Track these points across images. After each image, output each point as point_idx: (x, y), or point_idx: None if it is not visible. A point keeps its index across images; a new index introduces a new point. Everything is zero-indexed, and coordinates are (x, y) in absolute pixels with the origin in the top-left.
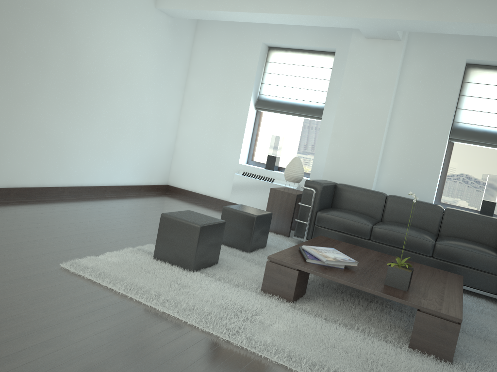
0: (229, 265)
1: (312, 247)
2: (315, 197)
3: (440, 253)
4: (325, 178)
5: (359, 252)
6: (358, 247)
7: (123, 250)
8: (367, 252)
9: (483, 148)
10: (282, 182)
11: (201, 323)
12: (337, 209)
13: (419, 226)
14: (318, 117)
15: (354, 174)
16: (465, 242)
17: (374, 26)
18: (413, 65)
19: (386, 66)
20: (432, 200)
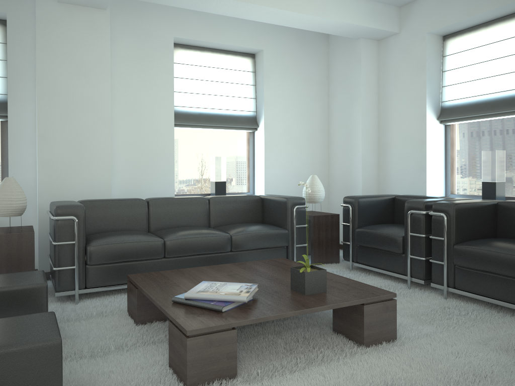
0: (73, 383)
1: (195, 290)
2: (79, 227)
3: (239, 244)
4: (44, 200)
5: (199, 274)
6: (183, 269)
7: None
8: (201, 271)
9: (199, 130)
10: None
11: None
12: (104, 234)
13: (191, 225)
14: None
15: (84, 184)
16: (250, 226)
17: None
18: (120, 41)
19: (94, 41)
20: (174, 193)
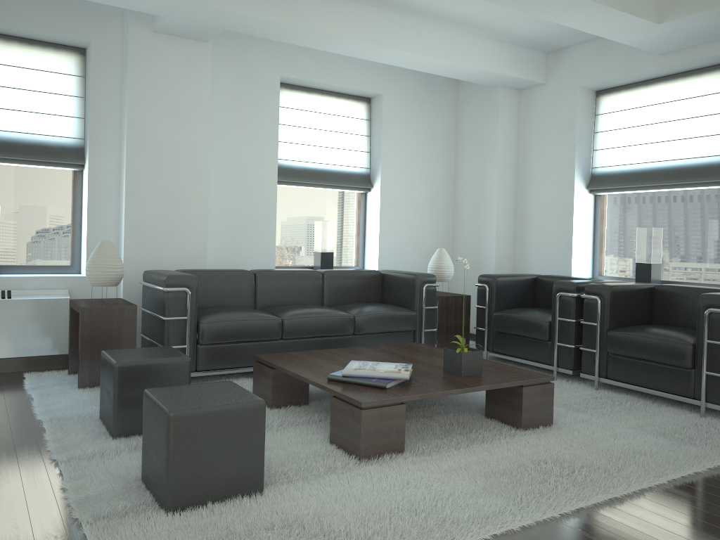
0: None
1: (350, 368)
2: (191, 300)
3: (363, 326)
4: (130, 268)
5: (334, 356)
6: (312, 351)
7: (91, 538)
8: (334, 353)
9: (302, 189)
10: (31, 294)
11: (468, 533)
12: (214, 310)
13: (302, 303)
14: (67, 163)
15: (176, 251)
16: (374, 306)
17: (198, 19)
18: (219, 79)
19: (193, 79)
20: (274, 265)
